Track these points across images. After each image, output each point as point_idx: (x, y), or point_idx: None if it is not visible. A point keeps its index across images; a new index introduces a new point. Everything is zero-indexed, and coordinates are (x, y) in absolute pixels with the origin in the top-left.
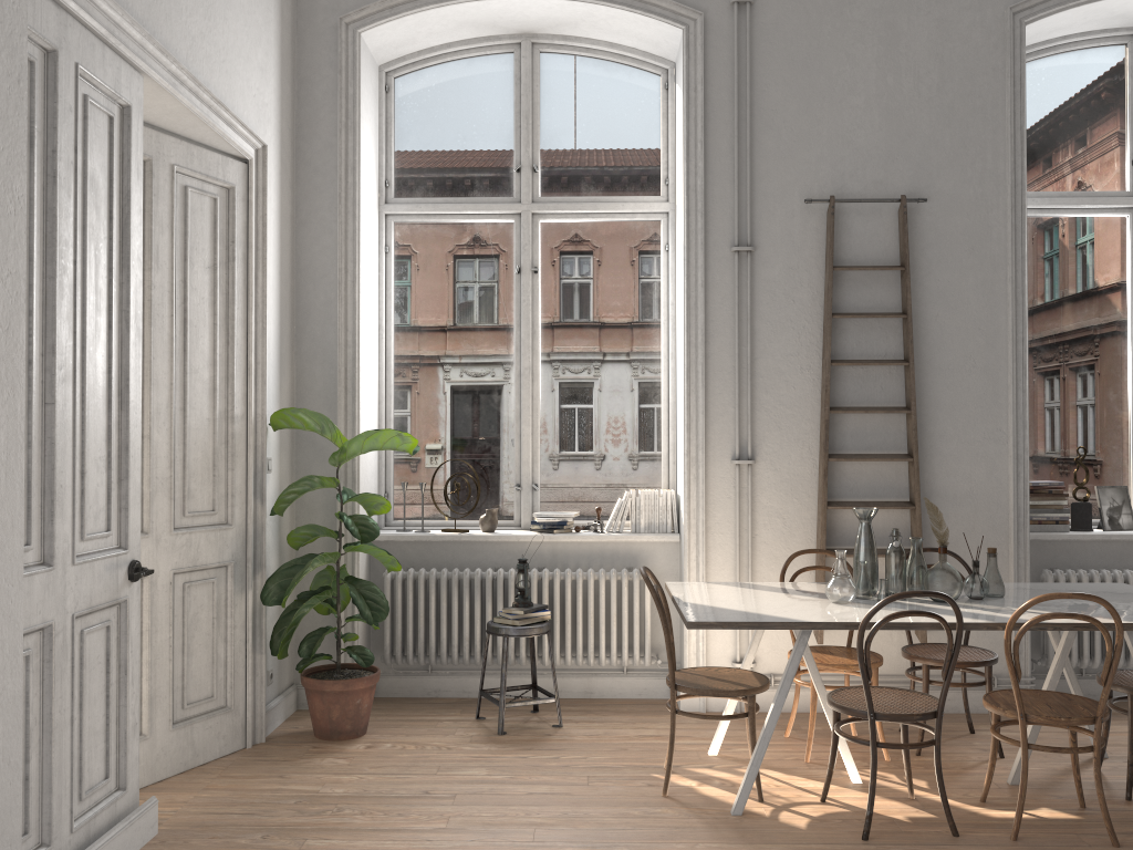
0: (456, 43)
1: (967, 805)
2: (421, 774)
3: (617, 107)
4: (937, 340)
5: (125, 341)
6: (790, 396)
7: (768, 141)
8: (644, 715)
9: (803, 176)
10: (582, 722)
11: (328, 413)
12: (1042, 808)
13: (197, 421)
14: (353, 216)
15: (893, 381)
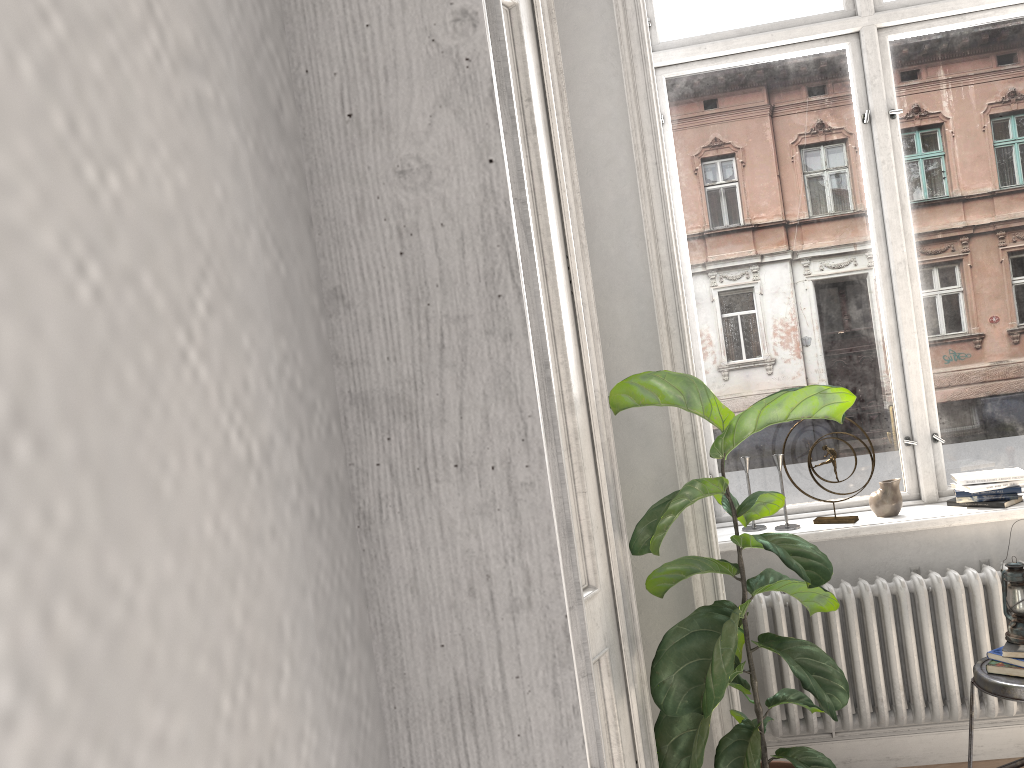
0: None
1: None
2: None
3: None
4: None
5: (528, 274)
6: None
7: None
8: None
9: None
10: None
11: (644, 371)
12: None
13: None
14: (642, 61)
15: None
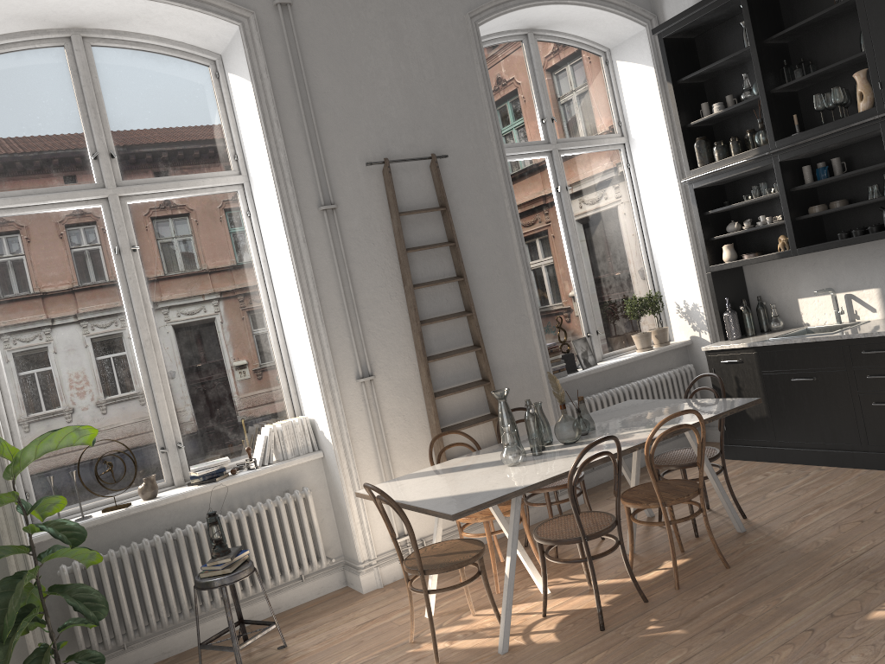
0: (1, 37)
1: (626, 578)
2: None
3: (177, 95)
4: (474, 258)
5: None
6: (387, 319)
7: (327, 118)
8: (340, 608)
9: (359, 144)
10: (298, 634)
11: None
12: (665, 562)
13: None
14: None
15: (453, 293)
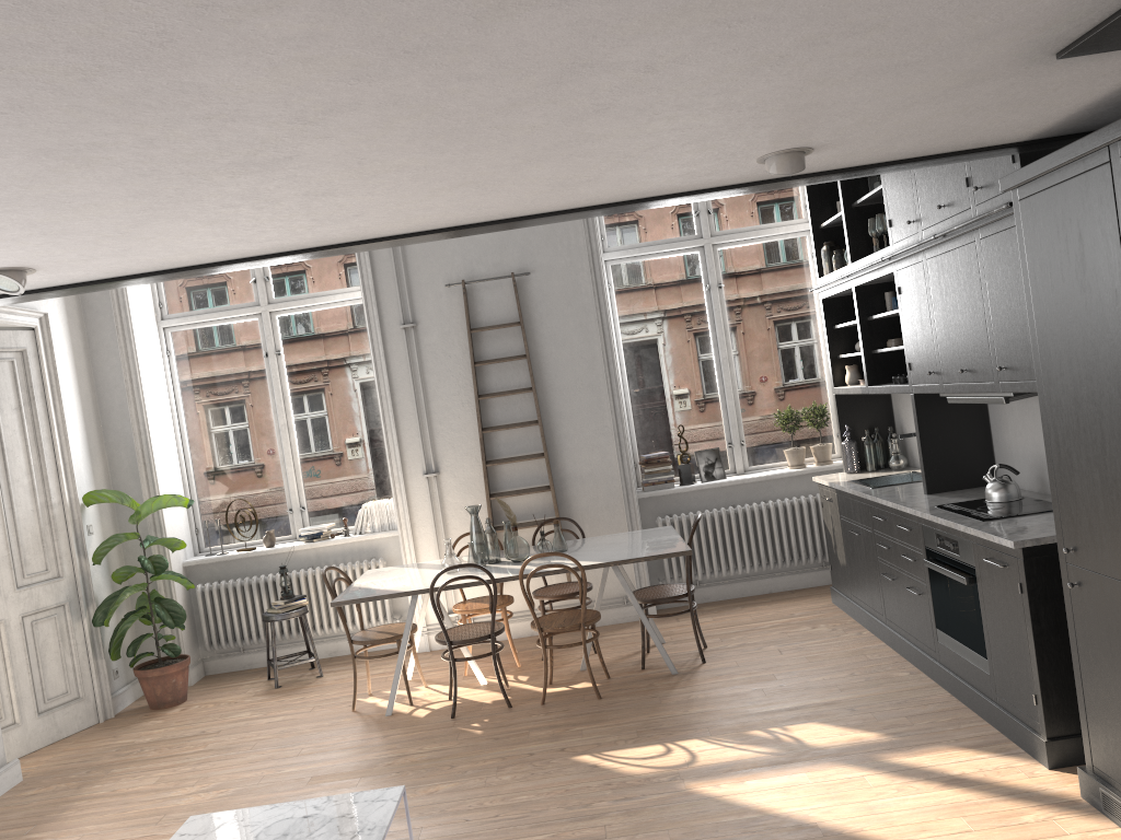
0: None
1: (538, 687)
2: (207, 721)
3: None
4: (554, 369)
5: None
6: (458, 424)
7: (415, 245)
8: (386, 660)
9: (444, 267)
10: (339, 671)
11: (135, 483)
12: (583, 682)
13: (24, 513)
14: (130, 341)
15: (527, 403)
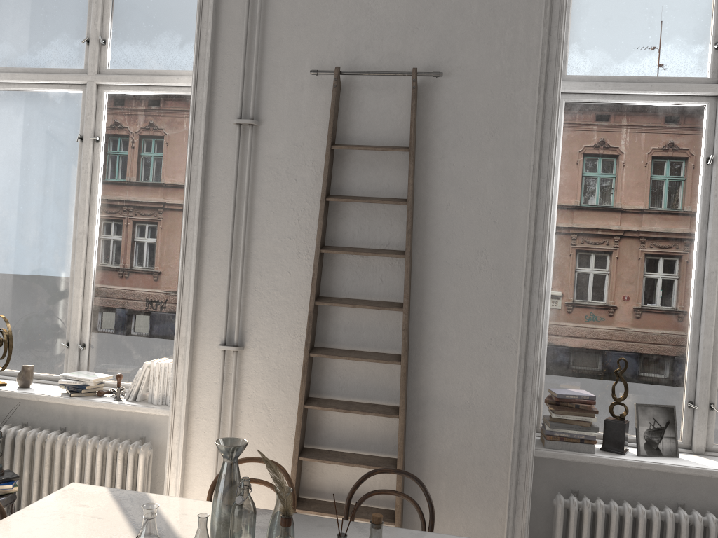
0: None
1: None
2: None
3: None
4: (447, 231)
5: None
6: (285, 282)
7: (282, 7)
8: None
9: (316, 46)
10: None
11: None
12: None
13: None
14: None
15: (395, 273)
